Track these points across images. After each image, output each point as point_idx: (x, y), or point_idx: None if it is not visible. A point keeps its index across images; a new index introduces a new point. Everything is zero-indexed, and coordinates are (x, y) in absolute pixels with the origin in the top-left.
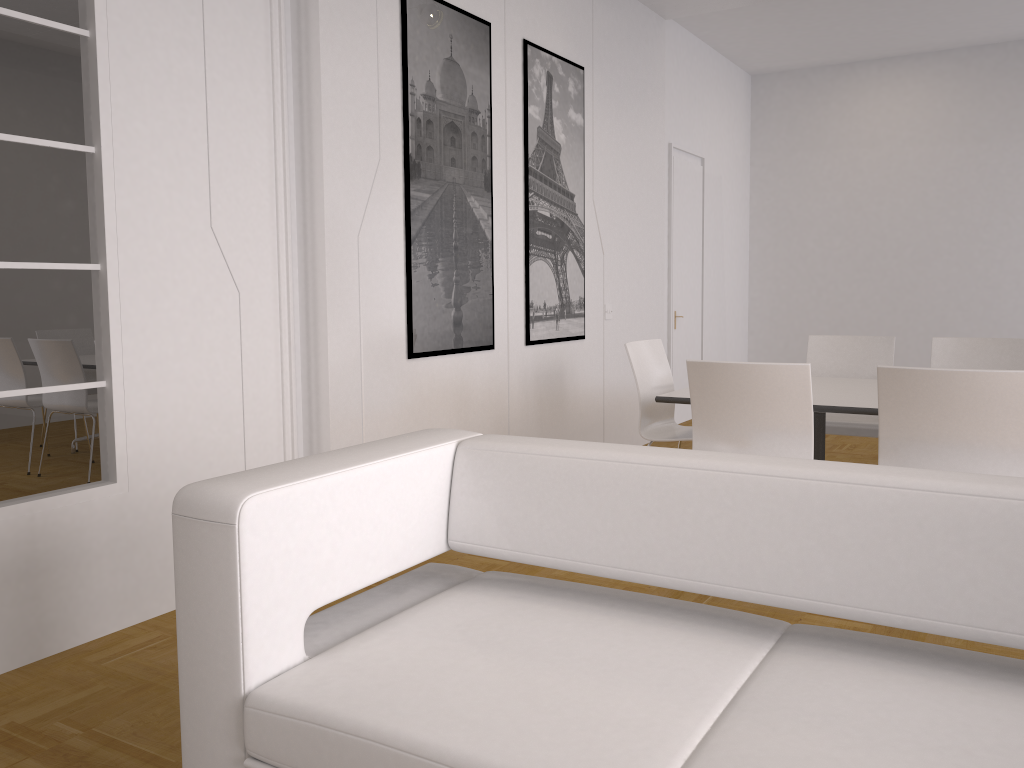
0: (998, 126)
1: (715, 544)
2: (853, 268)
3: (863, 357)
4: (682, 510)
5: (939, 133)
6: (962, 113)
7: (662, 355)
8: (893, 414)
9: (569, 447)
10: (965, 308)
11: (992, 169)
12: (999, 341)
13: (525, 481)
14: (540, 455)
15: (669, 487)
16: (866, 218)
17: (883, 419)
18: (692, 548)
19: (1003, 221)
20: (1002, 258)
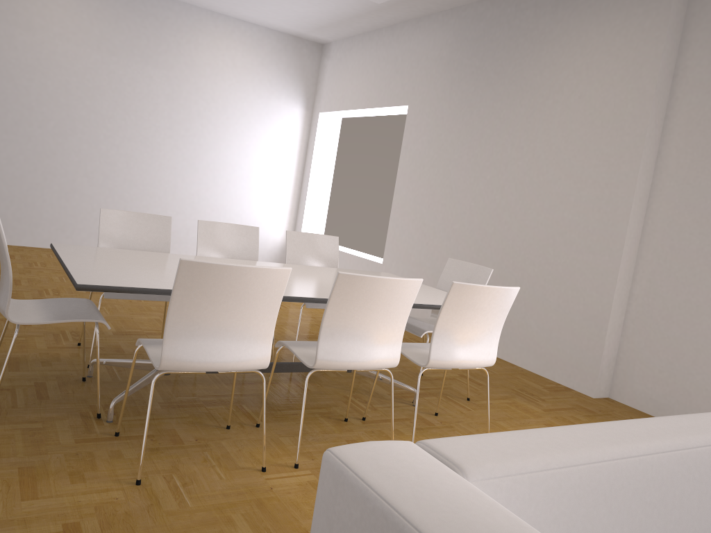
0: (125, 47)
1: (691, 518)
2: (2, 129)
3: (147, 231)
4: (672, 494)
5: (83, 38)
6: (102, 29)
7: (0, 225)
8: (338, 308)
9: (569, 449)
10: (91, 176)
11: (118, 77)
12: (239, 226)
13: (552, 506)
14: (559, 468)
15: (663, 474)
16: (18, 89)
17: (329, 312)
18: (679, 528)
19: (122, 117)
20: (119, 144)
